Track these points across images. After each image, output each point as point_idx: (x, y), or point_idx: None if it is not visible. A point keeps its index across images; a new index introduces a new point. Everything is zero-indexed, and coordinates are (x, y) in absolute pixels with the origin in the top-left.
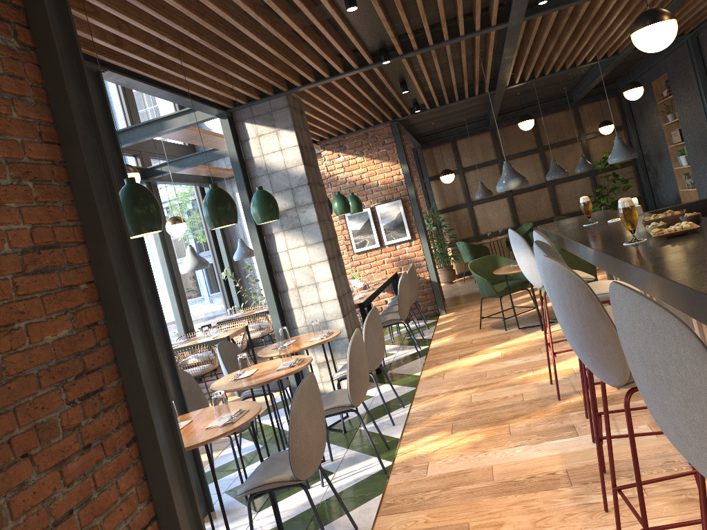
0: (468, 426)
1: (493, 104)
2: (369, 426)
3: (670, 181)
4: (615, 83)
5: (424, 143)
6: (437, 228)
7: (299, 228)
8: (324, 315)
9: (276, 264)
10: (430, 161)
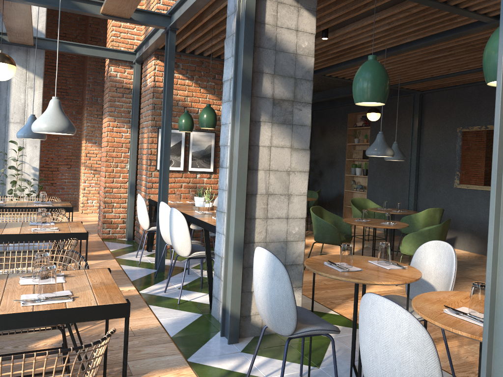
0: None
1: None
2: None
3: (336, 182)
4: None
5: None
6: None
7: (291, 126)
8: (287, 234)
9: (253, 159)
10: None
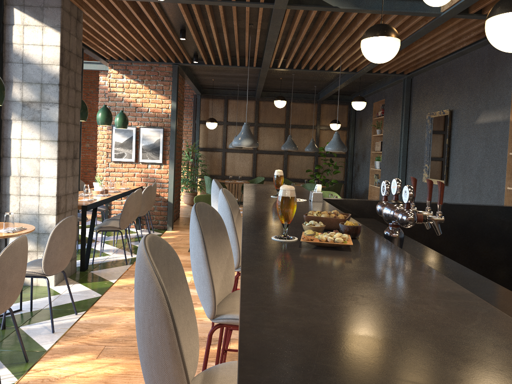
0: (116, 353)
1: (259, 79)
2: (31, 327)
3: (365, 176)
4: (350, 96)
5: (204, 94)
6: (193, 161)
7: (39, 123)
8: (38, 208)
9: (6, 149)
10: (205, 108)
